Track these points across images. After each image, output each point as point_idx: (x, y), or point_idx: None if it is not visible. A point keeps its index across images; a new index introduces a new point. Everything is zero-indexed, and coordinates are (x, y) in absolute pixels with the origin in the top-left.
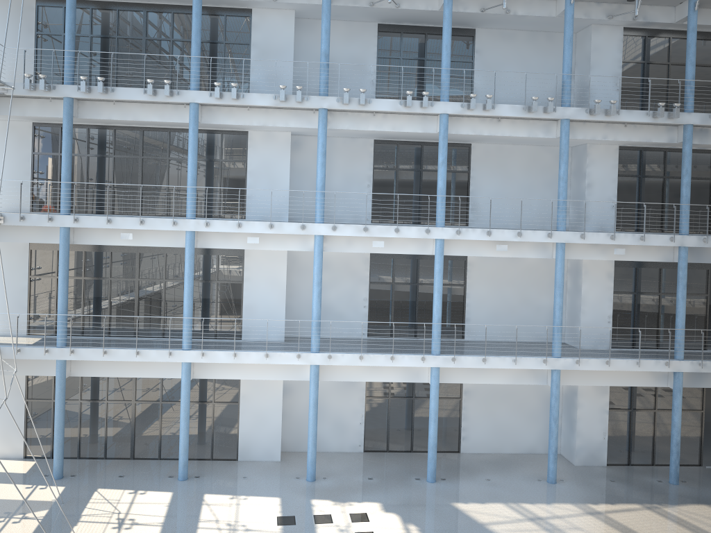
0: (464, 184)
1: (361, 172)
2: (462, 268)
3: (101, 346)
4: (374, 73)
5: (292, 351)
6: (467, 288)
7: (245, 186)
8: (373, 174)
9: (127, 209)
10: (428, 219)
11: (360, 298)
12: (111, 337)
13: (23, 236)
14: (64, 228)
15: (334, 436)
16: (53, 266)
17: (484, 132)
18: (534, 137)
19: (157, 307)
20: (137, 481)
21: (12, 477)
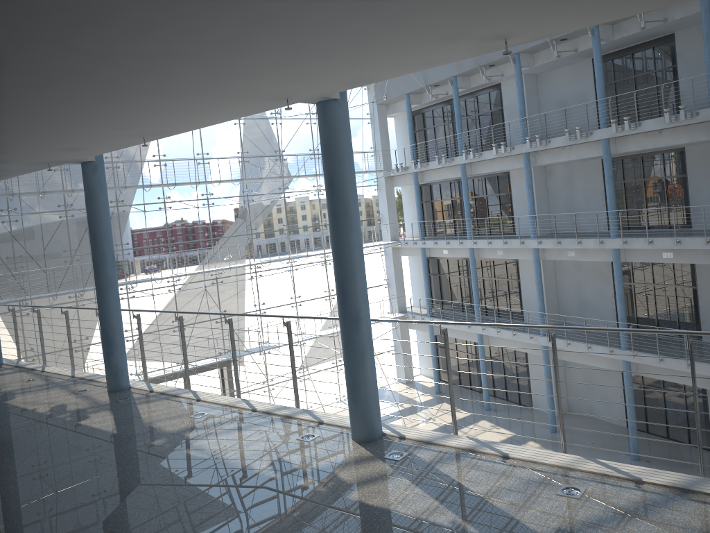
0: (684, 188)
1: (595, 188)
2: (693, 271)
3: (445, 318)
4: (594, 102)
5: (531, 333)
6: (698, 290)
7: (512, 211)
8: (605, 188)
9: (460, 232)
10: (597, 232)
11: (608, 295)
12: (463, 313)
13: (413, 252)
14: (421, 248)
15: (603, 408)
16: (436, 268)
17: (648, 145)
18: (695, 141)
19: (481, 295)
20: (465, 404)
21: (422, 387)
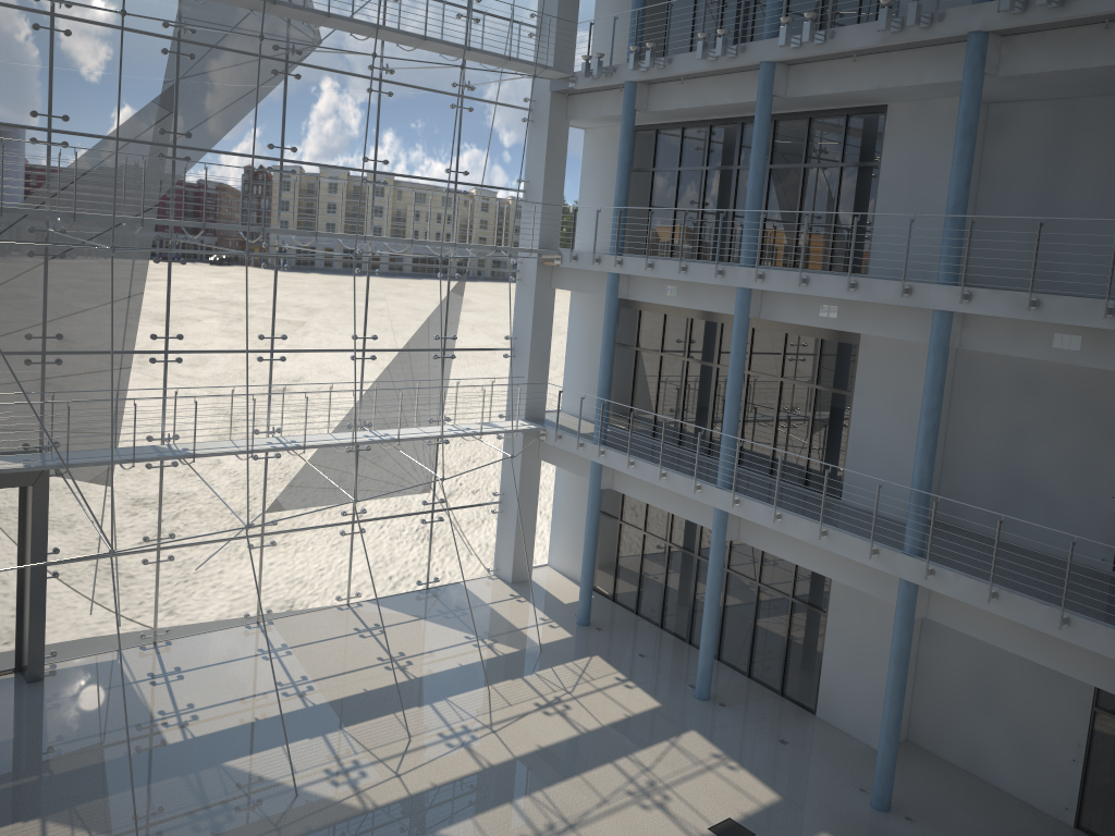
0: None
1: None
2: None
3: (637, 454)
4: None
5: (873, 540)
6: None
7: (873, 212)
8: None
9: (714, 252)
10: None
11: (1105, 476)
12: (680, 449)
13: (586, 284)
14: (609, 274)
15: (1012, 761)
16: (633, 333)
17: None
18: None
19: None
20: (647, 670)
21: (547, 602)
